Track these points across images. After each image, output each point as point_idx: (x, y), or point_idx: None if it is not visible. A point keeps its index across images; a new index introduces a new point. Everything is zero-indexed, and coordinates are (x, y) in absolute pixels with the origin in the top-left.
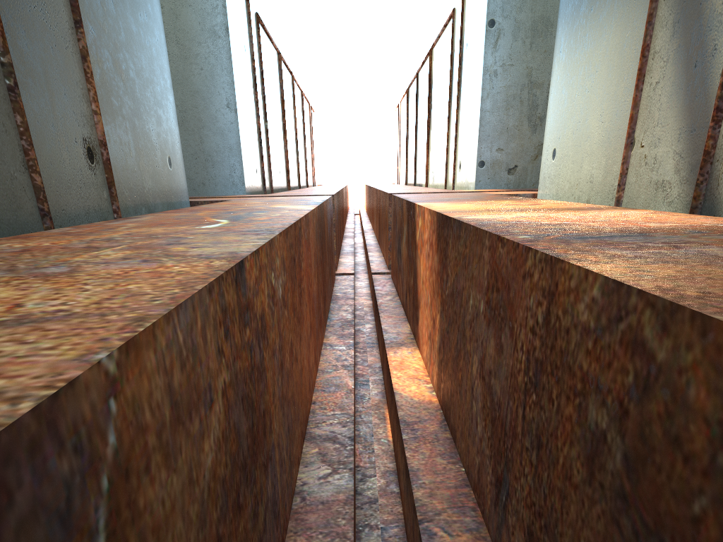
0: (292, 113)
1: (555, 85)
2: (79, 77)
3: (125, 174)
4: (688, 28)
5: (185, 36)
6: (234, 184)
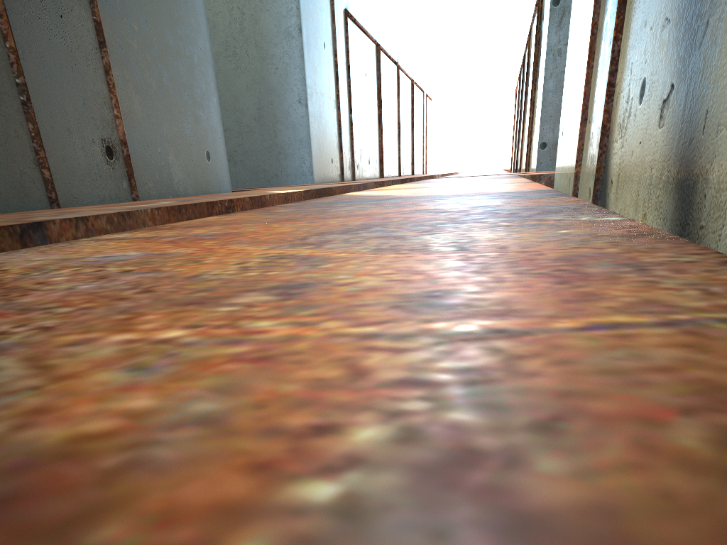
0: (394, 103)
1: (567, 63)
2: (101, 89)
3: (150, 168)
4: (610, 6)
5: (263, 39)
6: (303, 174)
